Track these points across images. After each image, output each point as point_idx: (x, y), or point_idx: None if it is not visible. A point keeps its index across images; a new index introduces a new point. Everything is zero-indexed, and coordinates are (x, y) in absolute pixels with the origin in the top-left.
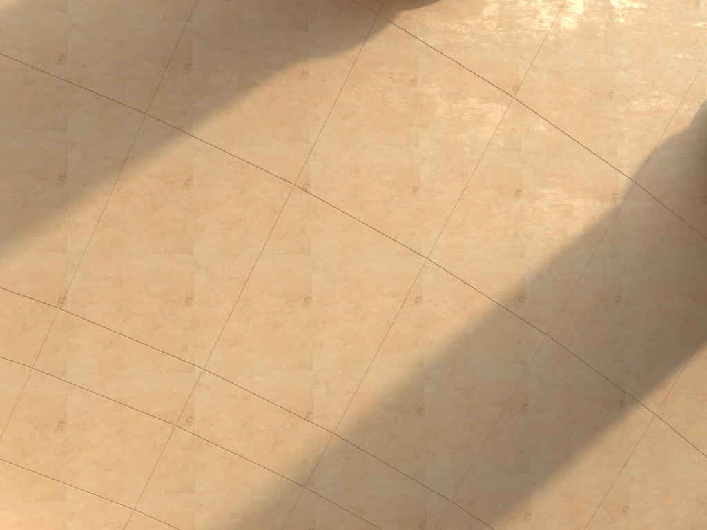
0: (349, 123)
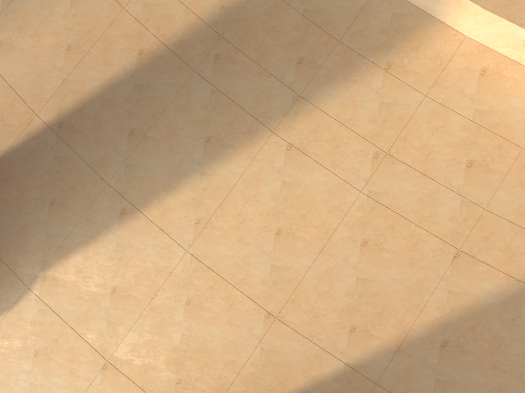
0: (229, 357)
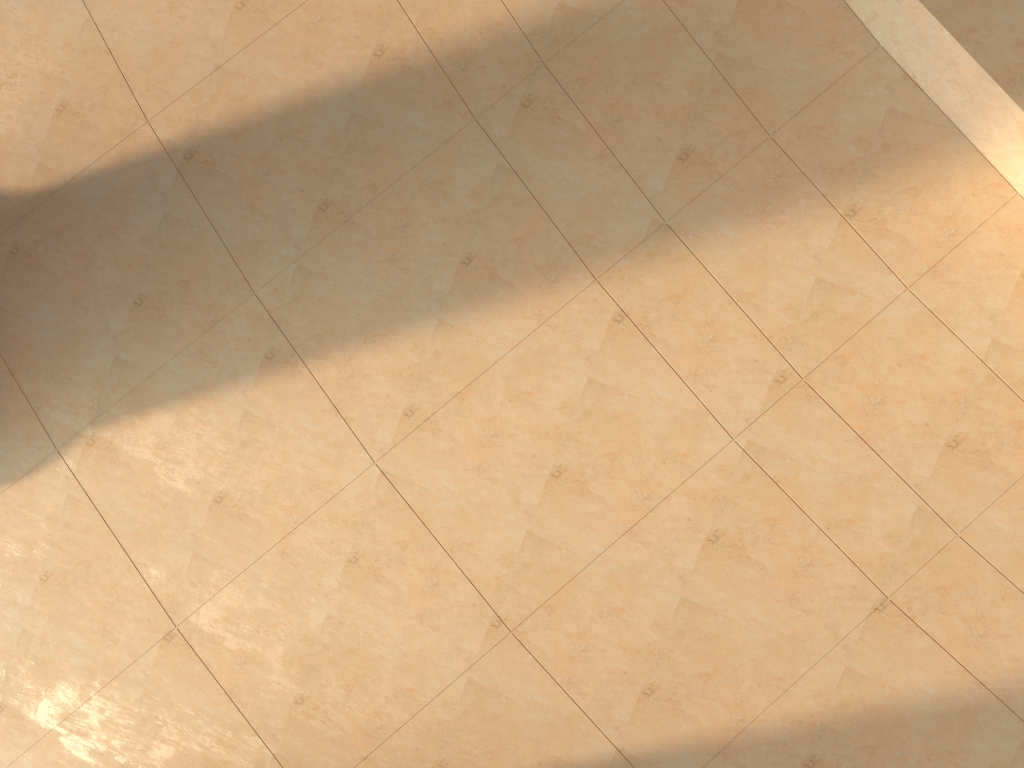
0: (405, 681)
